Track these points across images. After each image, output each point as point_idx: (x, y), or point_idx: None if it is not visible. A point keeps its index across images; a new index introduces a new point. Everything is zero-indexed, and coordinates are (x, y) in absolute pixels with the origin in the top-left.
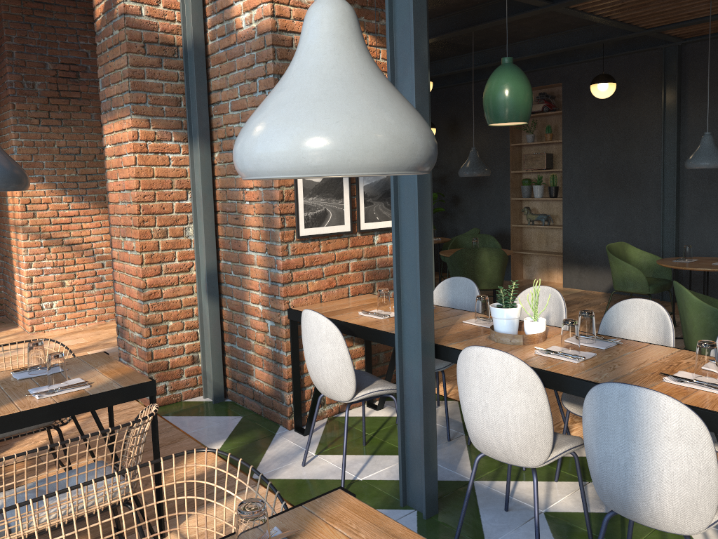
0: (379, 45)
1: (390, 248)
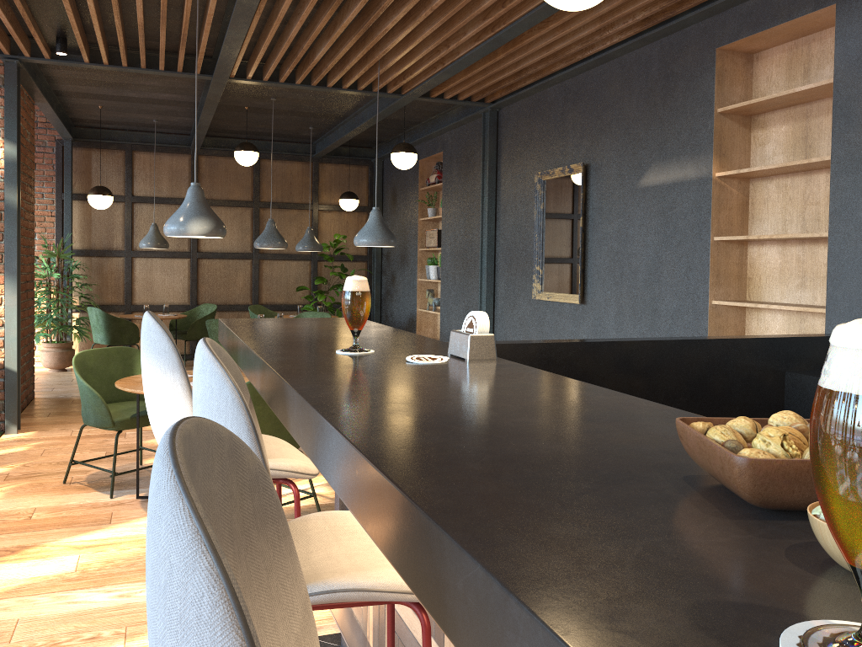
0: None
1: None
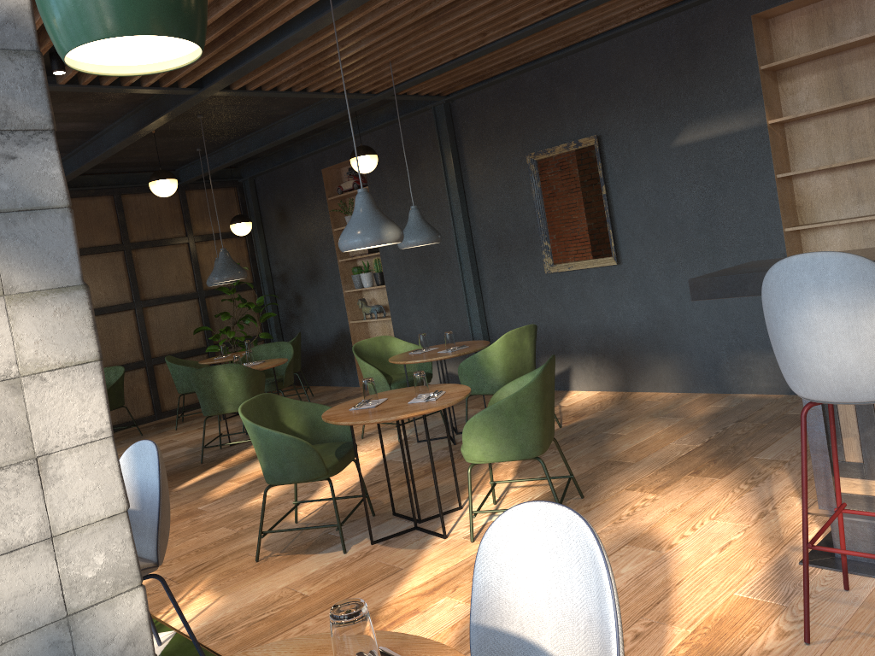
0: None
1: None
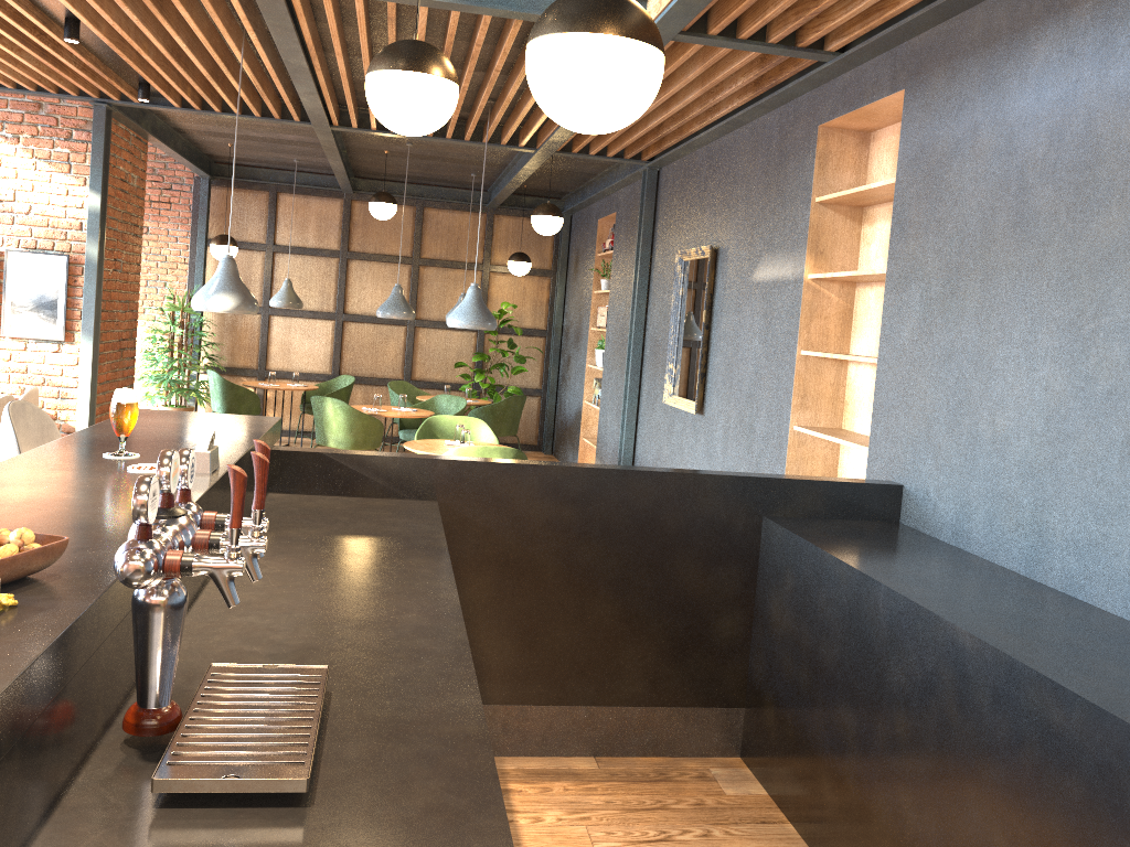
0: (51, 170)
1: (48, 358)
